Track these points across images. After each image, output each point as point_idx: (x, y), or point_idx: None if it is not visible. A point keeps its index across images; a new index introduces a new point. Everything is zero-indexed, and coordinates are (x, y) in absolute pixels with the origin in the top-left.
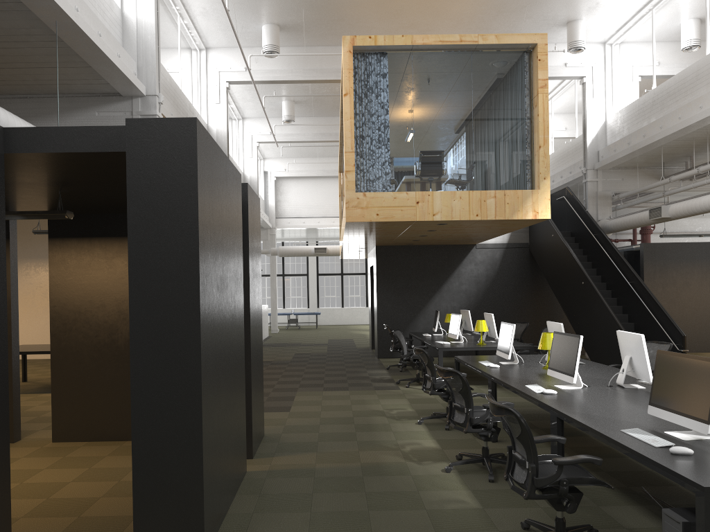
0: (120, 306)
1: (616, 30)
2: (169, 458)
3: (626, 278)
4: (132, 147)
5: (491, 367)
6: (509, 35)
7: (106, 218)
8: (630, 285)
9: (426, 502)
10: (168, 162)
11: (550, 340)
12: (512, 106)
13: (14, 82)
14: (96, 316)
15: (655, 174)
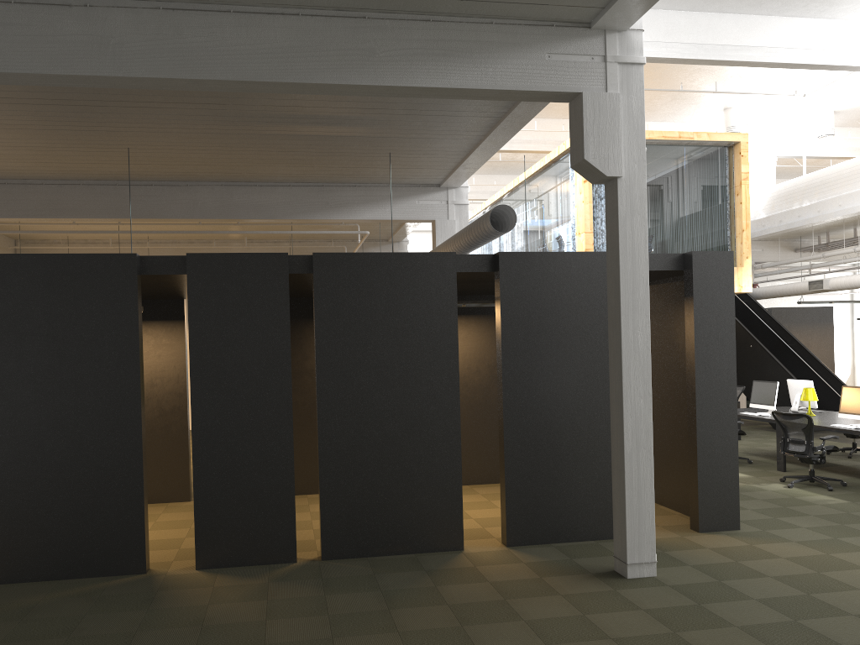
0: (492, 372)
1: (762, 116)
2: (719, 467)
3: (784, 341)
4: (696, 269)
5: (763, 416)
6: (718, 134)
7: (480, 299)
8: (790, 348)
9: (811, 501)
10: (717, 279)
11: (812, 393)
12: (717, 194)
13: (364, 175)
14: (472, 380)
15: (789, 245)
